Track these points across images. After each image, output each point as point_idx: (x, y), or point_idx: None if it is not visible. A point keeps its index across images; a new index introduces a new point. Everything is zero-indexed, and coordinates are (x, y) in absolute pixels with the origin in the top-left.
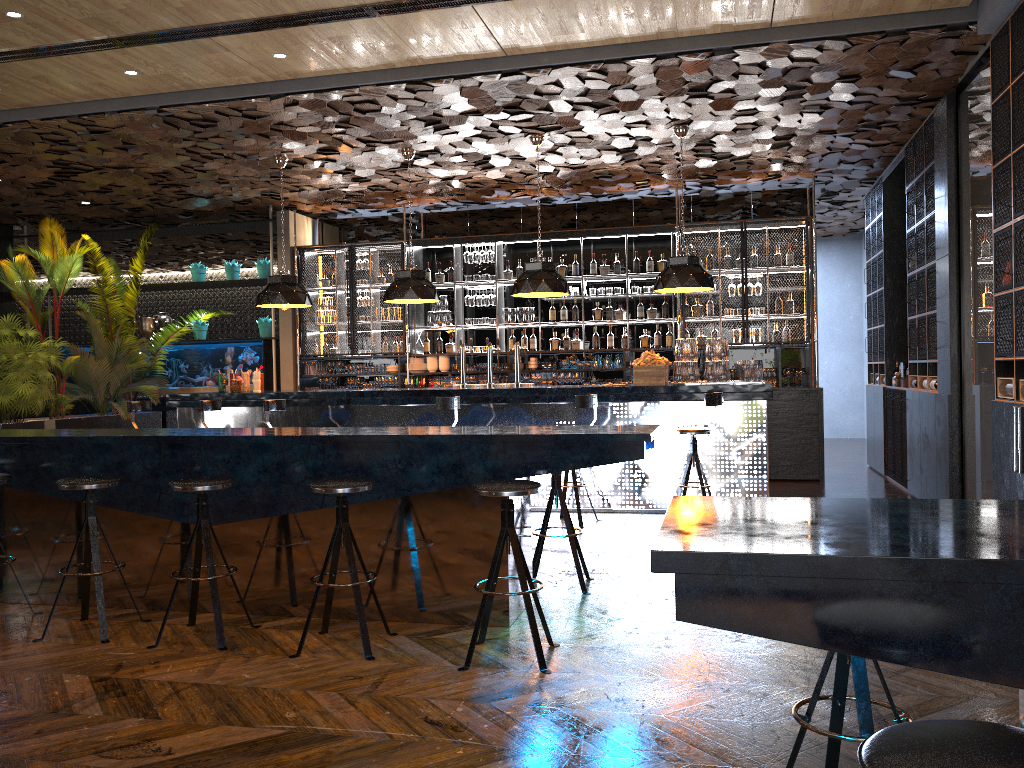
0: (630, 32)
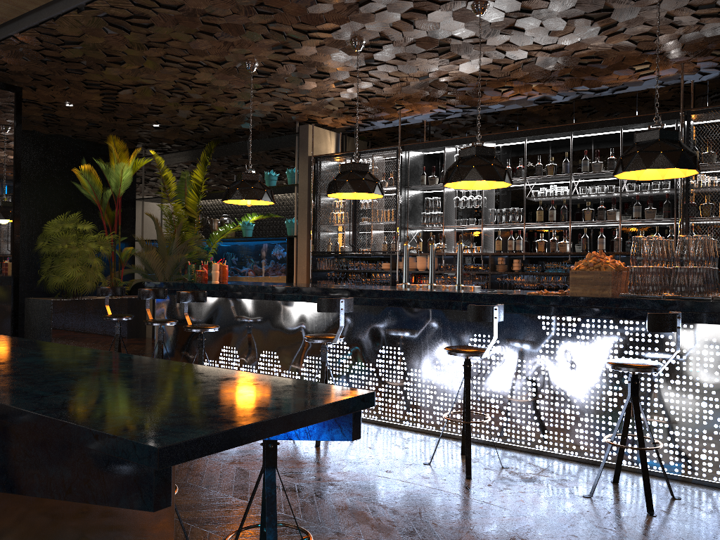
0: None
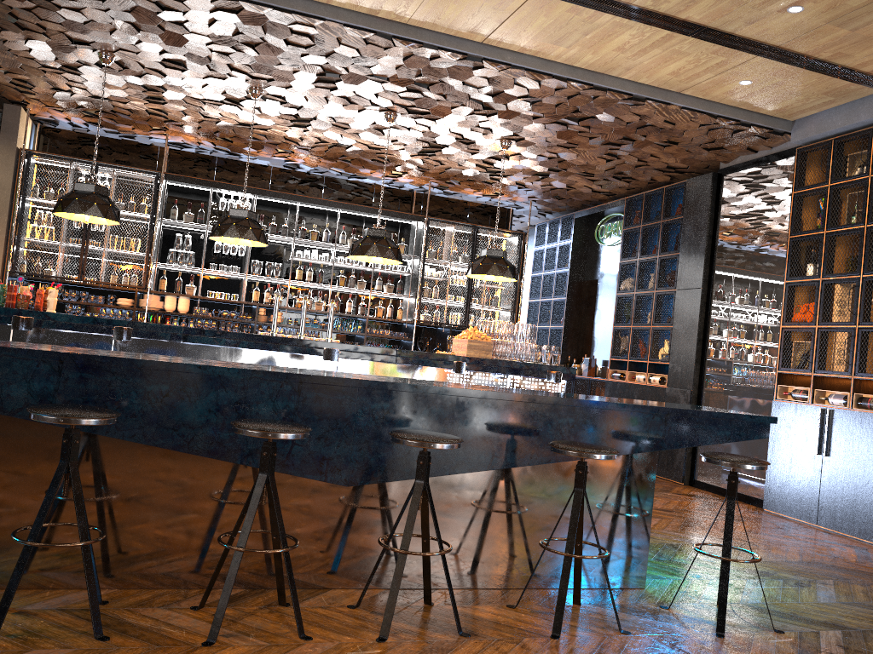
0: (596, 61)
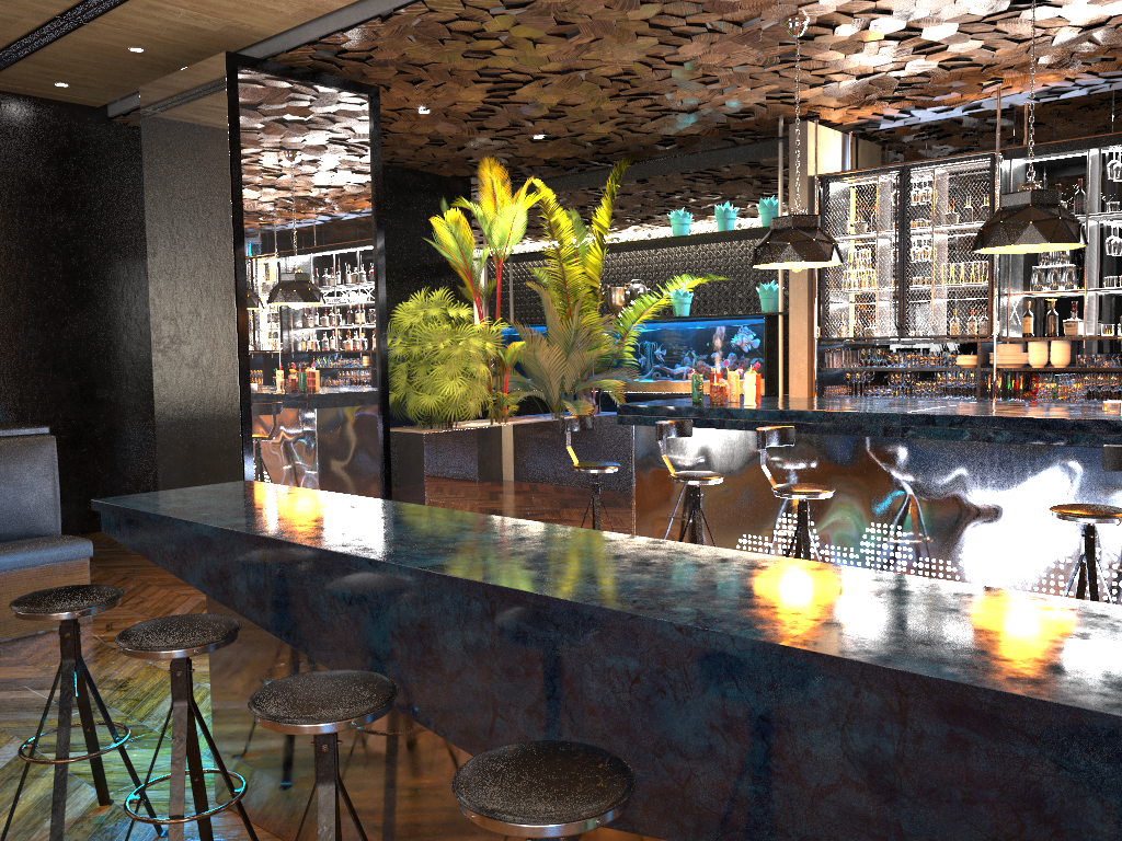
0: None
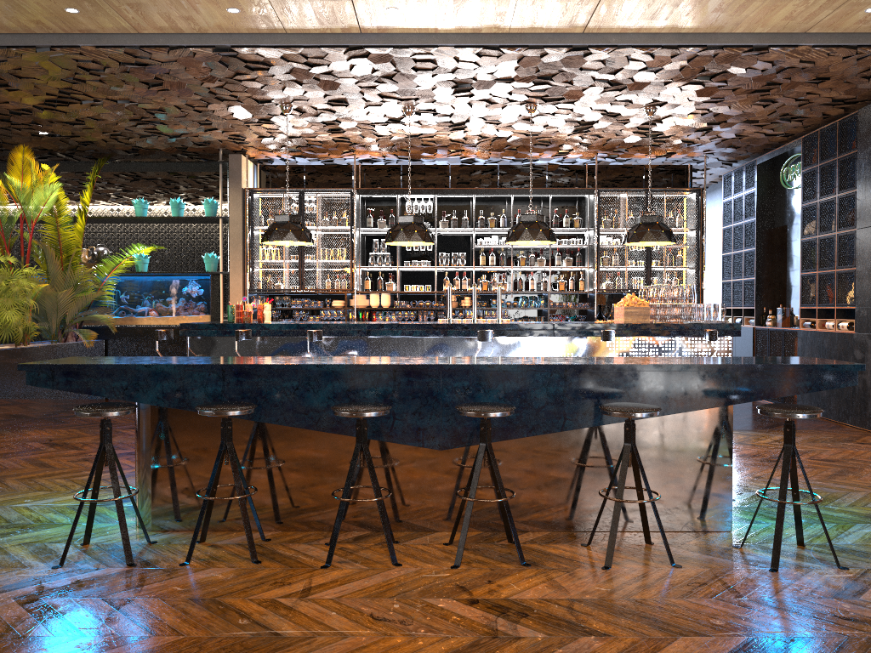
0: (700, 24)
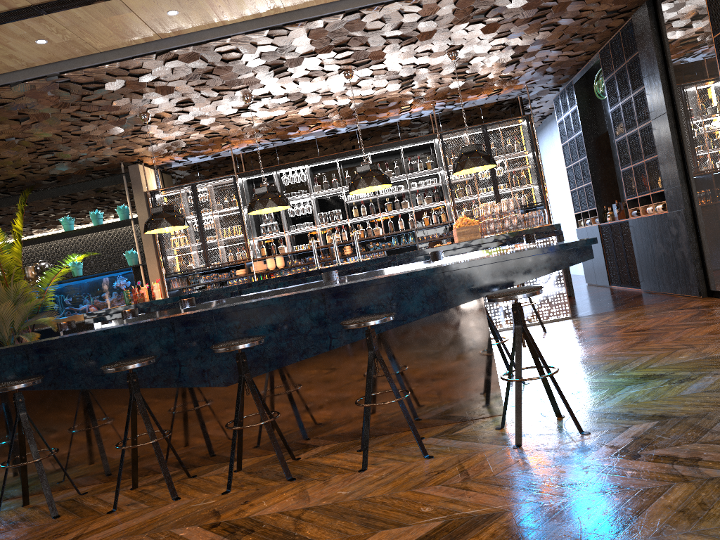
0: None
